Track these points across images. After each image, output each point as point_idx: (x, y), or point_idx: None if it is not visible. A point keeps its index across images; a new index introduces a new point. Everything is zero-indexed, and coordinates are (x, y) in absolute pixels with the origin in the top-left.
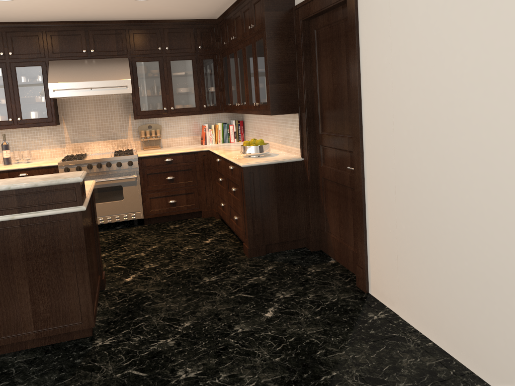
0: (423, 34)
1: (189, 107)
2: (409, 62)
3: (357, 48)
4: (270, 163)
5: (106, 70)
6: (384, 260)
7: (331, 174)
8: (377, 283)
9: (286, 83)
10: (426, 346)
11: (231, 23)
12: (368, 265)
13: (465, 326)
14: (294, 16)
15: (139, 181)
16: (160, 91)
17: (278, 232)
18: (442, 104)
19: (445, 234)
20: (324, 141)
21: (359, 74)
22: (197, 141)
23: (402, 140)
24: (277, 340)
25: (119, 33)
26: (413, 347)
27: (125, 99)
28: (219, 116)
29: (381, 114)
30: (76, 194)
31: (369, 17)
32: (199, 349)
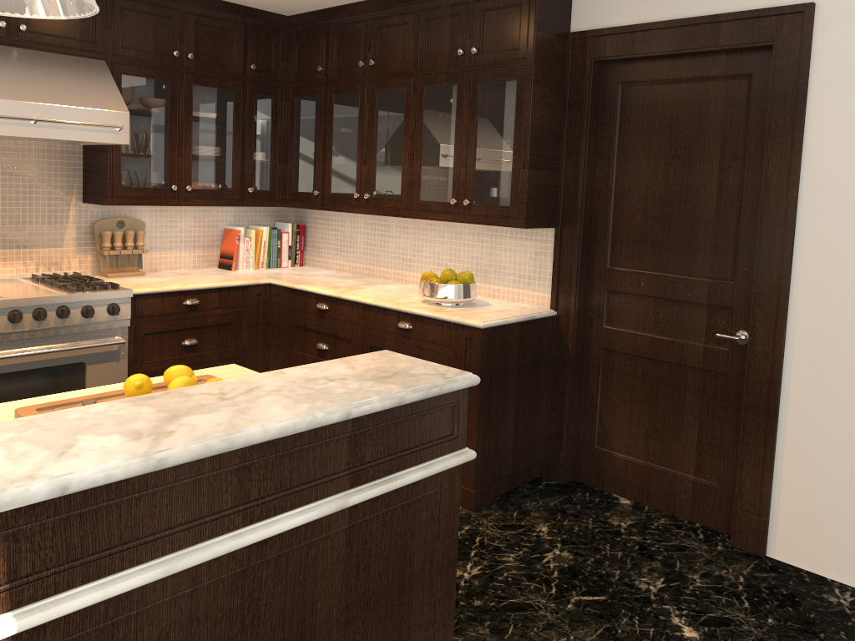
0: None
1: (220, 190)
2: None
3: (802, 133)
4: (518, 321)
5: (64, 82)
6: (832, 497)
7: (638, 343)
8: (799, 539)
9: (547, 171)
10: None
11: (354, 33)
12: (773, 508)
13: None
14: (571, 49)
15: (127, 350)
16: (165, 148)
17: (513, 453)
18: None
19: None
20: (621, 284)
21: (799, 177)
22: (211, 261)
23: None
24: None
25: None
26: None
27: (67, 155)
28: (254, 213)
29: None
30: (459, 418)
31: (848, 86)
32: None
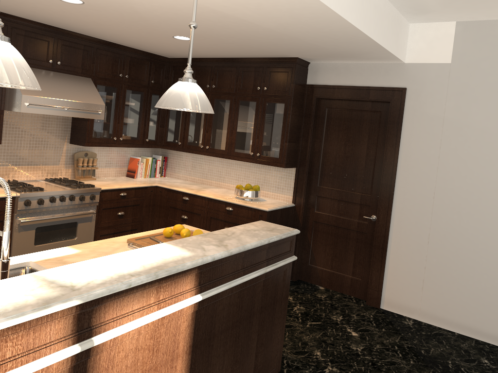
0: (476, 146)
1: (134, 139)
2: (458, 159)
3: (400, 138)
4: (280, 208)
5: (77, 89)
6: (406, 283)
7: (330, 219)
8: (393, 300)
9: (295, 143)
10: (456, 335)
11: (205, 71)
12: (383, 288)
13: (489, 318)
14: (306, 91)
15: (95, 216)
16: (112, 119)
17: None
18: (488, 189)
19: (479, 265)
20: (323, 193)
21: (398, 155)
22: (123, 173)
23: (443, 205)
24: (390, 350)
25: (87, 50)
26: (453, 337)
27: (65, 121)
28: (143, 150)
29: (420, 186)
30: (293, 245)
31: (417, 121)
32: (360, 368)
